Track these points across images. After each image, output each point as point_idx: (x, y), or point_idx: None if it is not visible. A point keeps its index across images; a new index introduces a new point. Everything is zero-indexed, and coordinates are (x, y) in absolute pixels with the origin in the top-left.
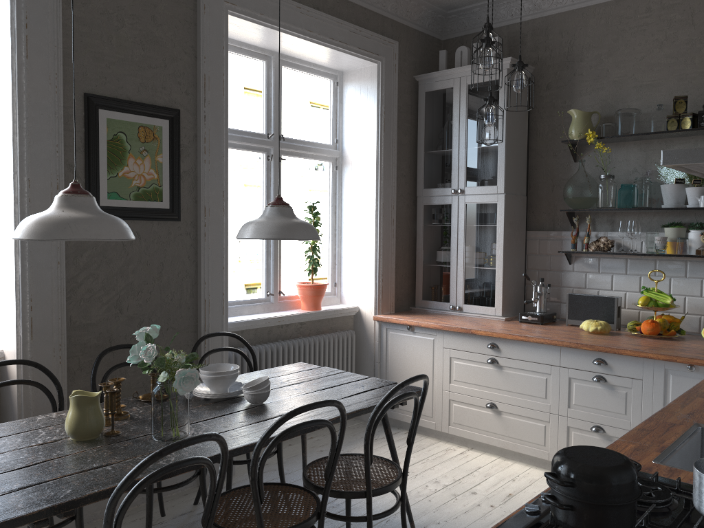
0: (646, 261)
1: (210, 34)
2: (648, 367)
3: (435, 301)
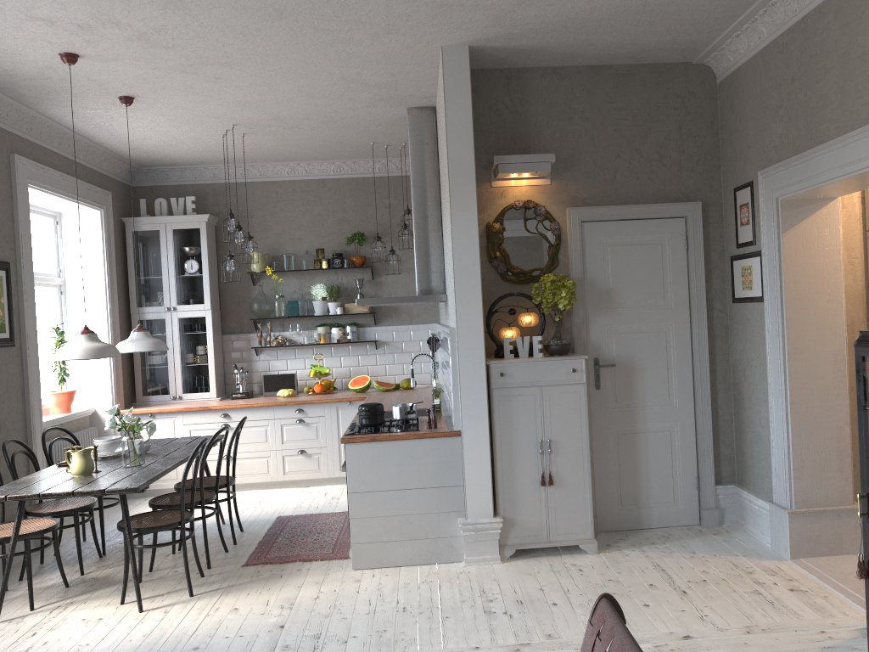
0: (308, 349)
1: (22, 204)
2: (328, 408)
3: (156, 395)
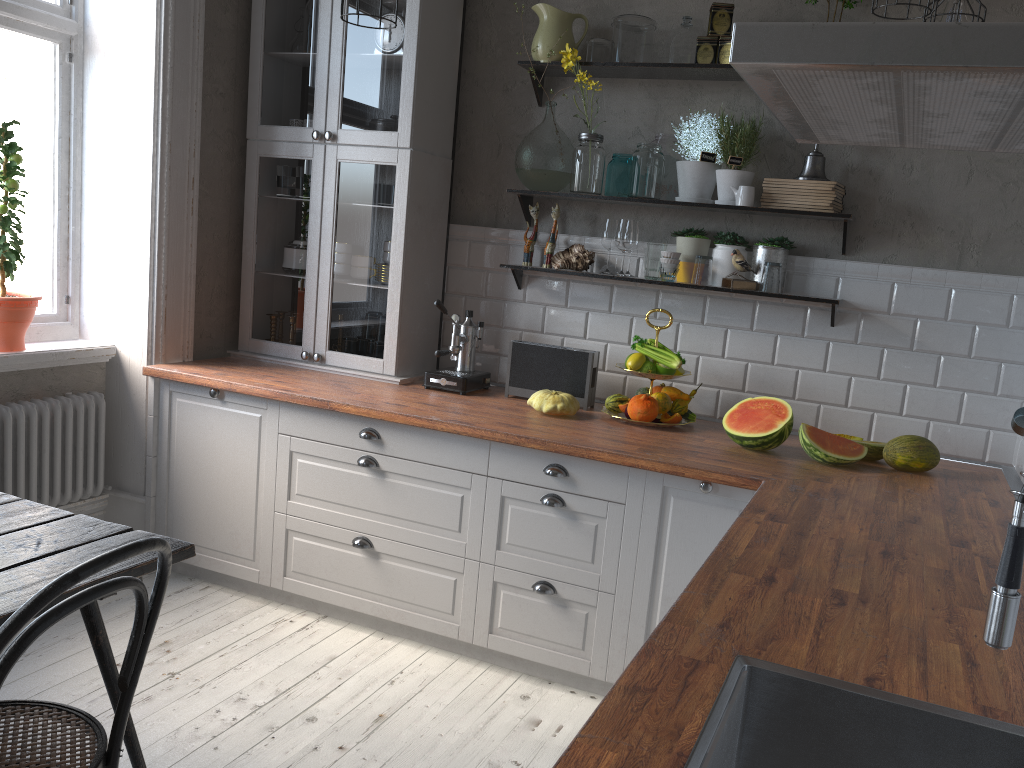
0: (643, 293)
1: None
2: (637, 483)
3: (276, 342)
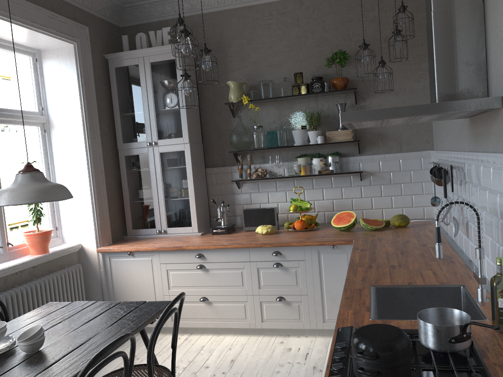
0: (288, 181)
1: None
2: (308, 251)
3: (144, 229)
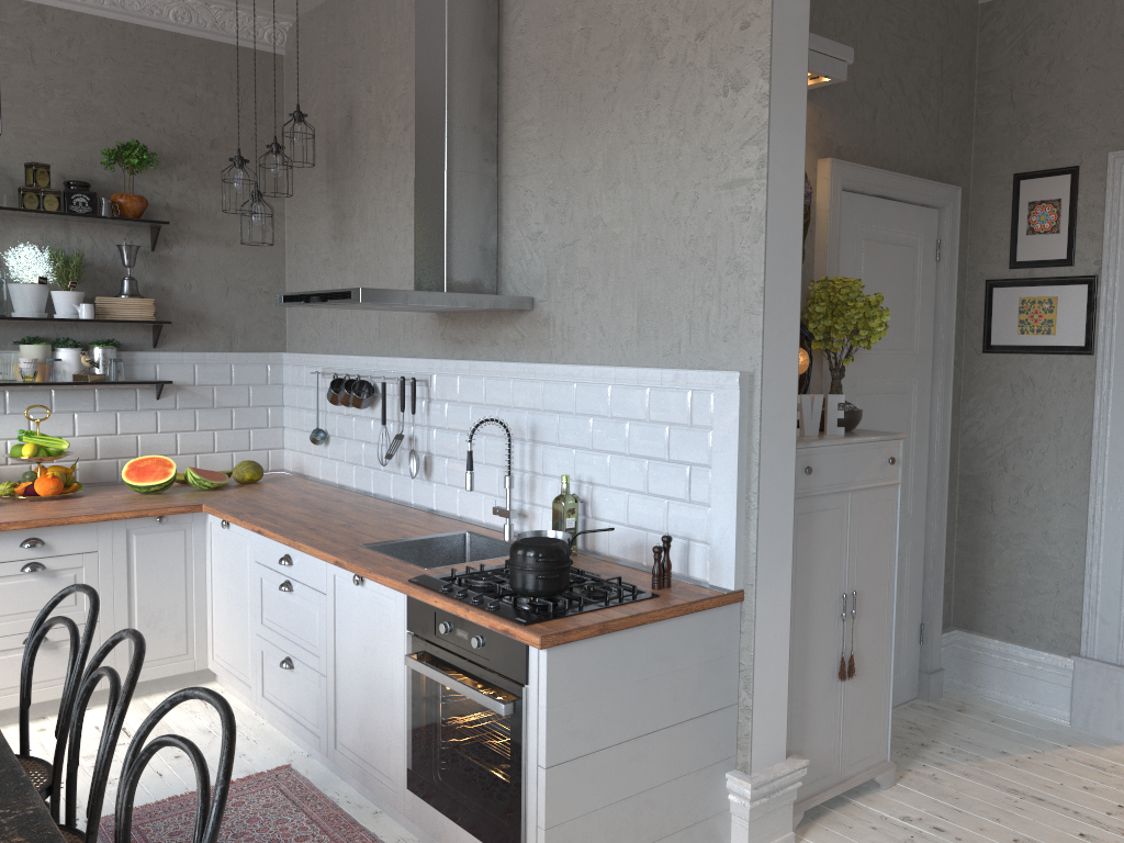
0: None
1: None
2: (106, 532)
3: None
